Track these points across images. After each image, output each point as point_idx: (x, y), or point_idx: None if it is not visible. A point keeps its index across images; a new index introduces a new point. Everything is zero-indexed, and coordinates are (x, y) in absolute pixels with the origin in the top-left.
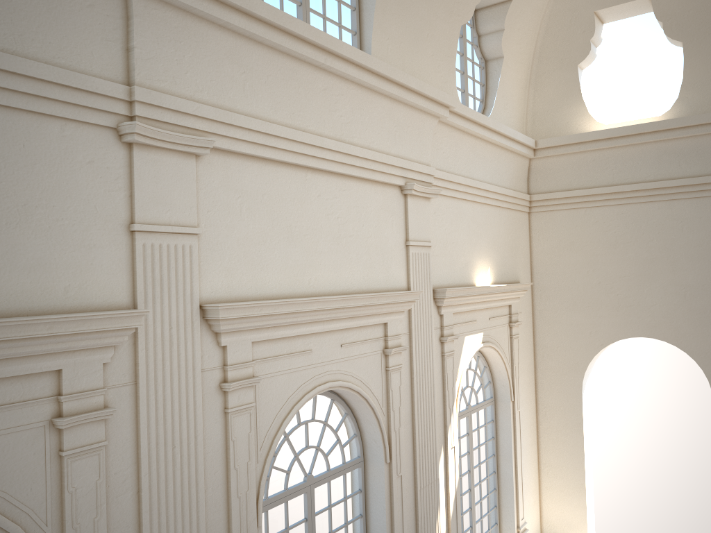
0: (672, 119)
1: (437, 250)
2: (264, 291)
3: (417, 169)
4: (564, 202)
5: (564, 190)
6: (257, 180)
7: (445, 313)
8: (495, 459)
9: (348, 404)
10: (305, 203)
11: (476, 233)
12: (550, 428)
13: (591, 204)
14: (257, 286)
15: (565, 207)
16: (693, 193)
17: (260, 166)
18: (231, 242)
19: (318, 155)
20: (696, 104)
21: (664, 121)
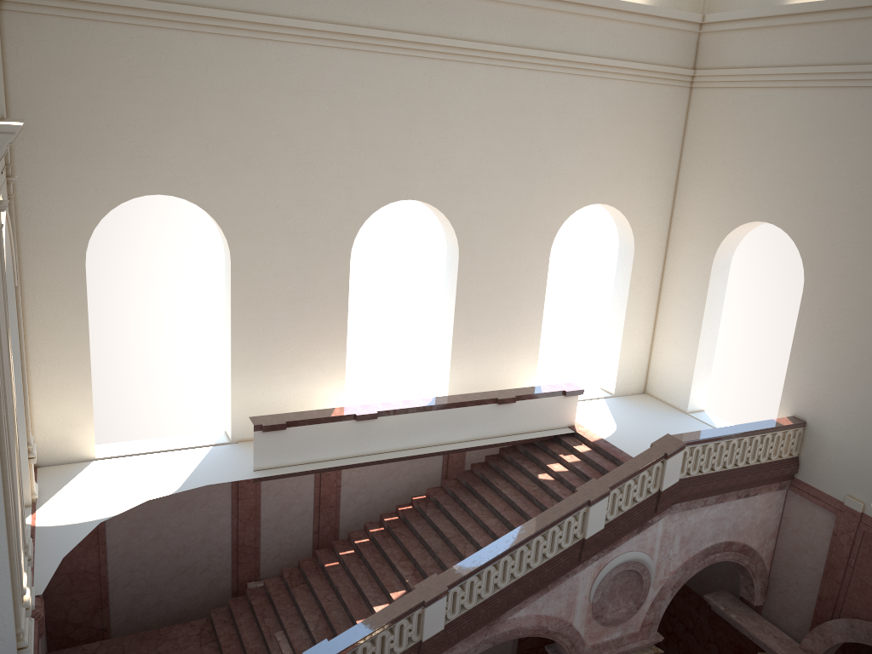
0: None
1: None
2: None
3: None
4: (59, 5)
5: None
6: None
7: None
8: None
9: None
10: None
11: None
12: (43, 314)
13: (97, 16)
14: None
15: (59, 14)
16: (220, 28)
17: None
18: None
19: None
20: None
21: None
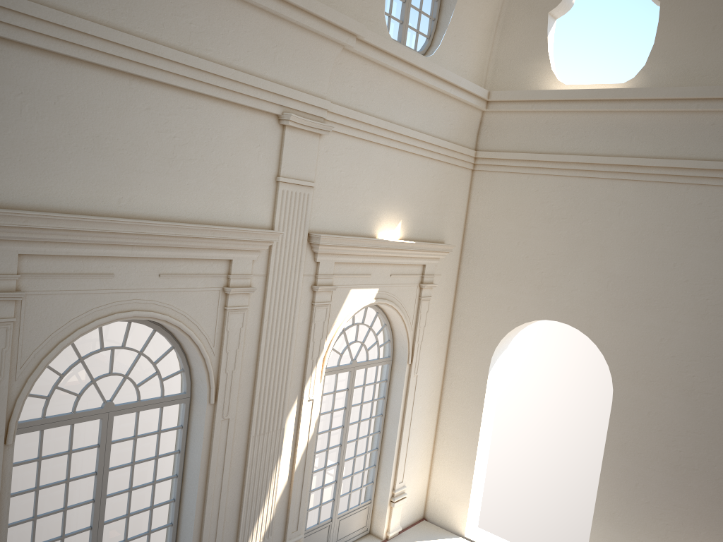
0: (630, 88)
1: (323, 192)
2: (47, 203)
3: (302, 99)
4: (509, 164)
5: (512, 151)
6: (51, 78)
7: (323, 261)
8: (382, 419)
9: (176, 338)
10: (125, 115)
11: (388, 182)
12: (453, 398)
13: (534, 171)
14: (37, 195)
15: (509, 170)
16: (638, 175)
17: (59, 64)
18: (2, 142)
19: (146, 63)
20: (662, 75)
21: (621, 90)
